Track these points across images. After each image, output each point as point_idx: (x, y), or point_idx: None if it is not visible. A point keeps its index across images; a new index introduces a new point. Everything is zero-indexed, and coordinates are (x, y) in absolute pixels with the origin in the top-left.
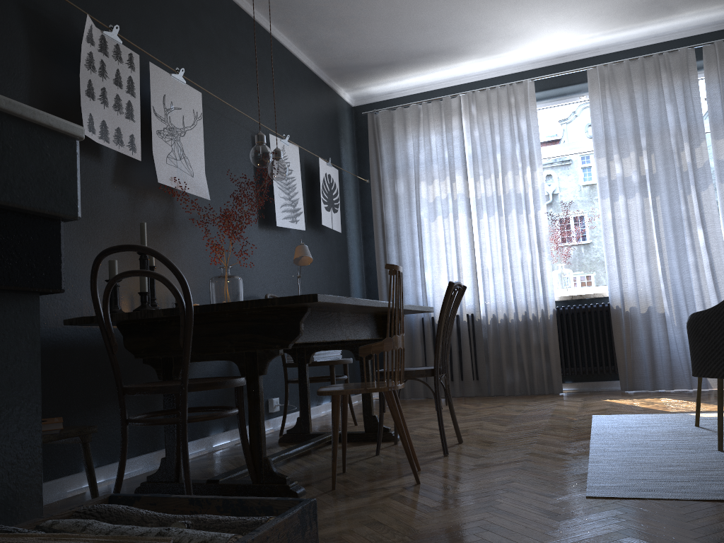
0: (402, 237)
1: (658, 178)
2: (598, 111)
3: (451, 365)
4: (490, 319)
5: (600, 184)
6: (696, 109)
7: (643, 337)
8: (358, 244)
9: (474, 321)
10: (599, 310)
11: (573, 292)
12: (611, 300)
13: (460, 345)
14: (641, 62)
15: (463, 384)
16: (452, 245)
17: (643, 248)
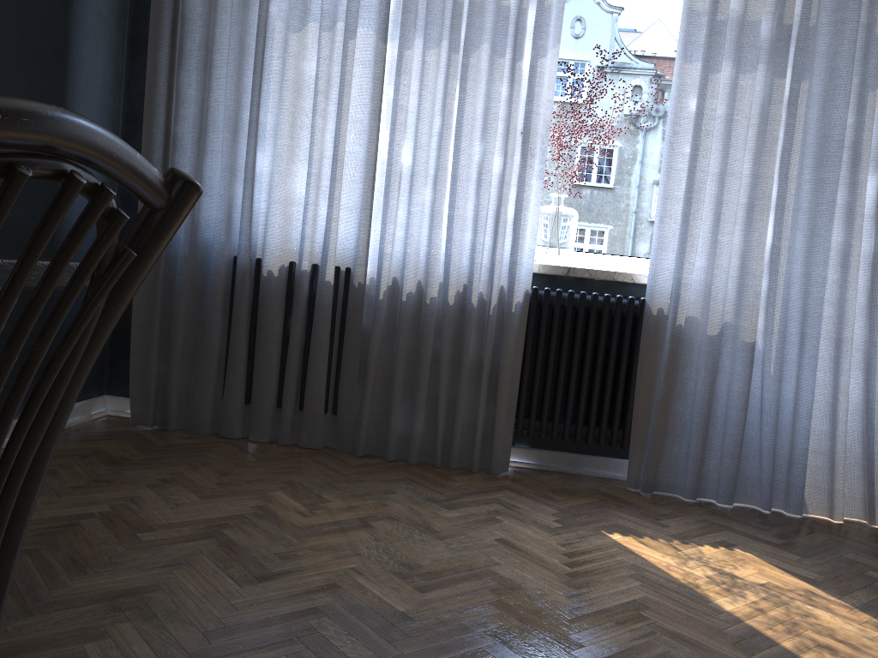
0: (218, 56)
1: (816, 40)
2: None
3: (283, 373)
4: (385, 288)
5: (689, 25)
6: None
7: (700, 387)
8: (110, 54)
9: (351, 286)
10: (620, 312)
11: (571, 260)
12: (651, 294)
13: (310, 333)
14: None
15: (302, 420)
16: (331, 101)
17: (744, 194)
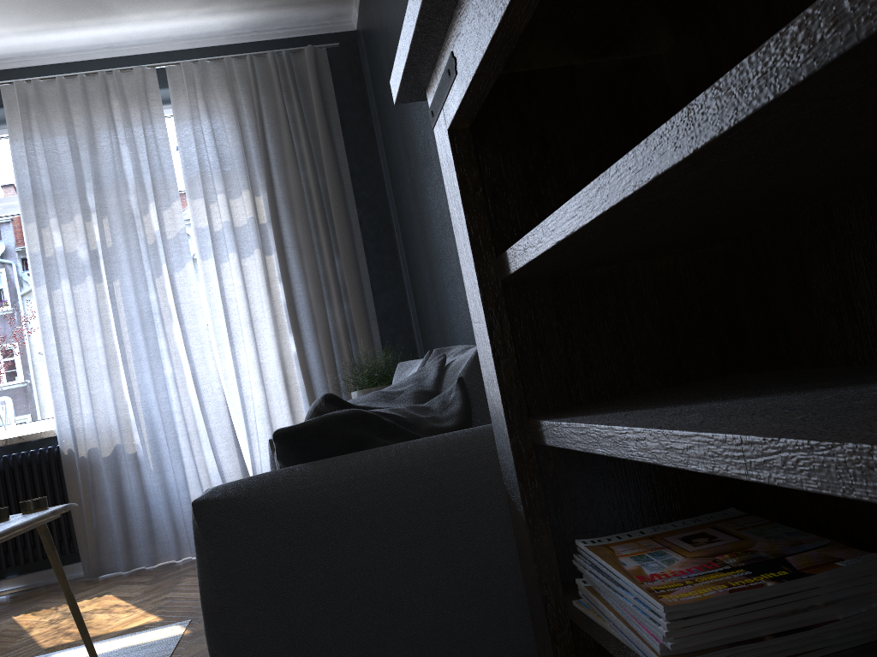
0: None
1: (117, 254)
2: (23, 151)
3: None
4: None
5: (32, 263)
6: (163, 155)
7: (109, 493)
8: None
9: None
10: (44, 459)
11: (11, 432)
12: (60, 441)
13: None
14: (80, 81)
15: None
16: None
17: (104, 358)
